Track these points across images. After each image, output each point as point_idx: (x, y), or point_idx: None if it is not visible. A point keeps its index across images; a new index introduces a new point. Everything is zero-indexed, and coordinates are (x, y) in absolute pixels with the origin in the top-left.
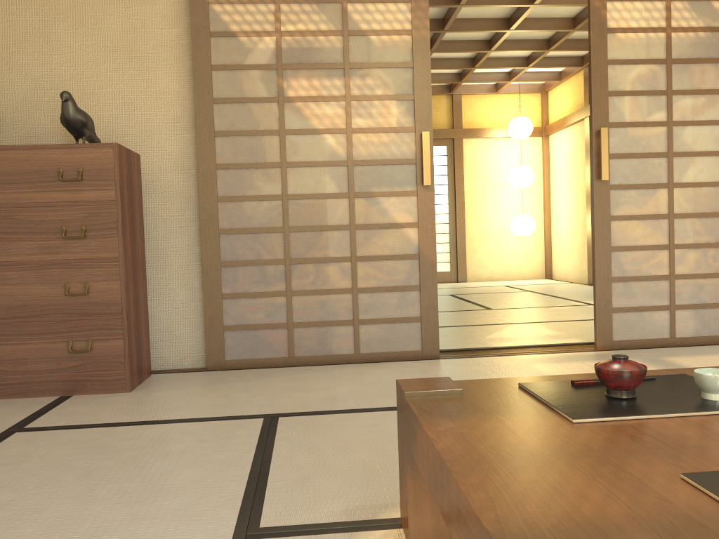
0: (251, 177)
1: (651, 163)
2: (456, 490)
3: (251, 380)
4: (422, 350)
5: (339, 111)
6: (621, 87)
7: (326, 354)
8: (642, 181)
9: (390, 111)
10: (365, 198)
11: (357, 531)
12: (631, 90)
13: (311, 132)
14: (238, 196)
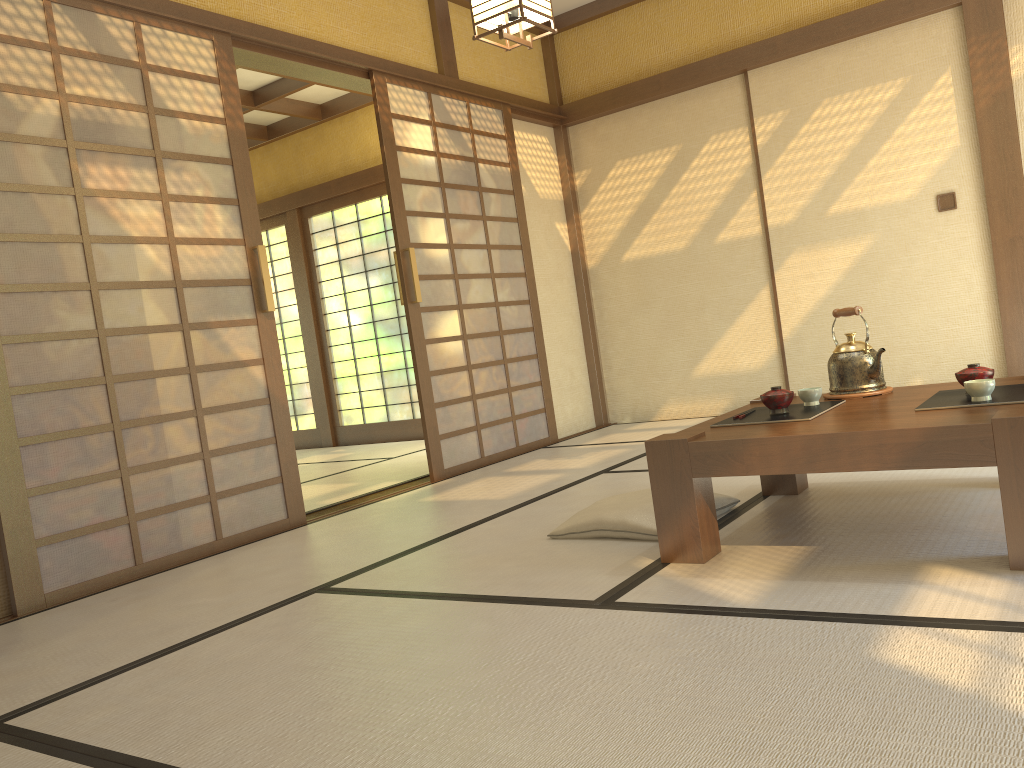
0: (48, 305)
1: (445, 284)
2: (872, 436)
3: (148, 595)
4: (288, 518)
5: (156, 214)
6: (414, 207)
7: (183, 549)
8: (441, 303)
9: (214, 218)
10: (202, 330)
11: (654, 574)
12: (421, 211)
13: (125, 240)
14: (33, 334)
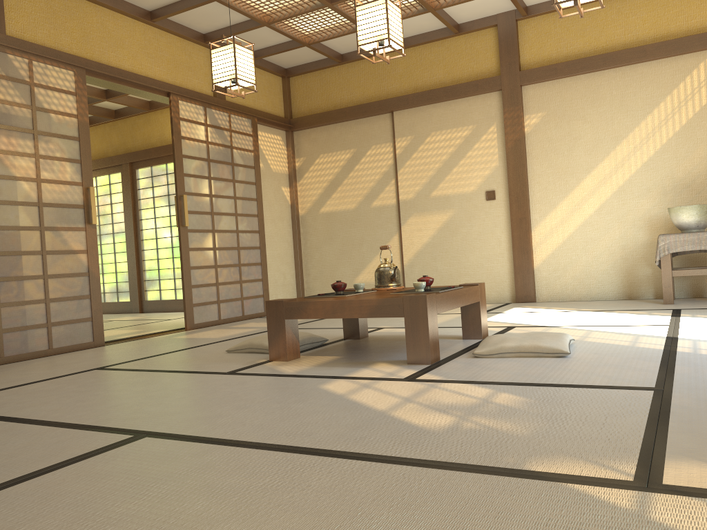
0: None
1: (205, 217)
2: (358, 302)
3: (5, 370)
4: (94, 341)
5: (31, 165)
6: (189, 171)
7: (29, 352)
8: (201, 228)
9: (66, 170)
10: (52, 231)
11: (262, 364)
12: (194, 174)
13: (11, 178)
14: None
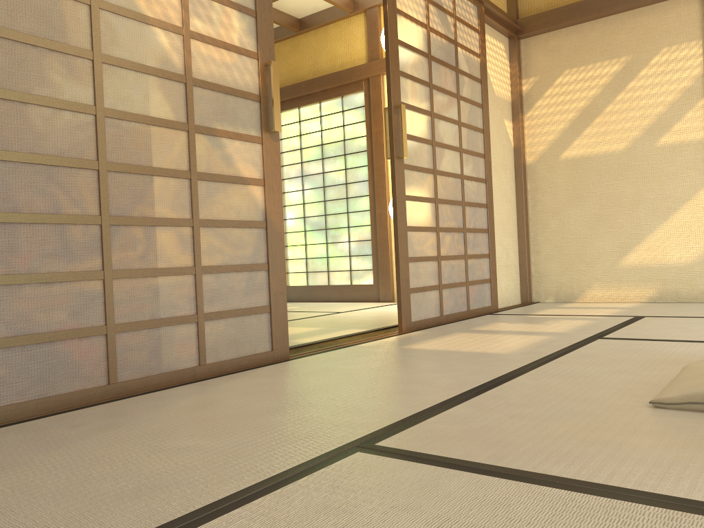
0: (41, 64)
1: (424, 148)
2: None
3: (120, 424)
4: (273, 350)
5: (173, 0)
6: (406, 69)
7: (163, 372)
8: (420, 164)
9: (231, 23)
10: (207, 135)
11: None
12: (411, 75)
13: (137, 17)
14: (18, 91)
